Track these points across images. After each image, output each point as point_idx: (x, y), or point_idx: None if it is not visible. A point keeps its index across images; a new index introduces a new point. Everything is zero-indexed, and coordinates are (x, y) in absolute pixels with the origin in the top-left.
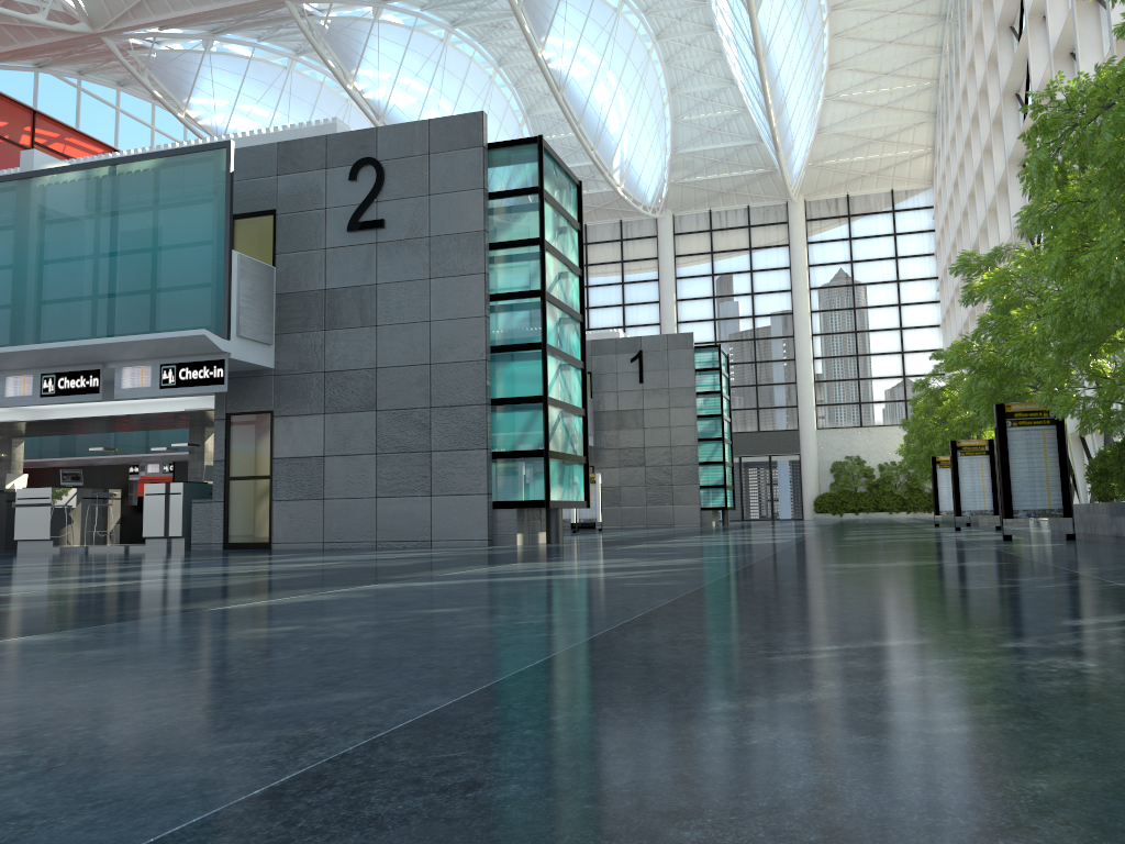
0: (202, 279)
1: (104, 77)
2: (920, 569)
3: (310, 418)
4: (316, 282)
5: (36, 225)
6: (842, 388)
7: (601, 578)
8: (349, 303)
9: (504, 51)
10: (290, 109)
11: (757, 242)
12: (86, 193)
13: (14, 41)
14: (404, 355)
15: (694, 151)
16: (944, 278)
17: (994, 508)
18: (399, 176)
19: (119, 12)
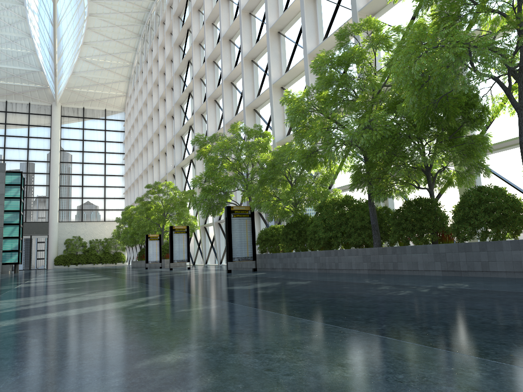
0: None
1: None
2: (296, 287)
3: None
4: None
5: None
6: (73, 202)
7: (132, 308)
8: None
9: None
10: None
11: (33, 122)
12: None
13: None
14: None
15: (1, 67)
16: (128, 154)
17: (188, 258)
18: None
19: None
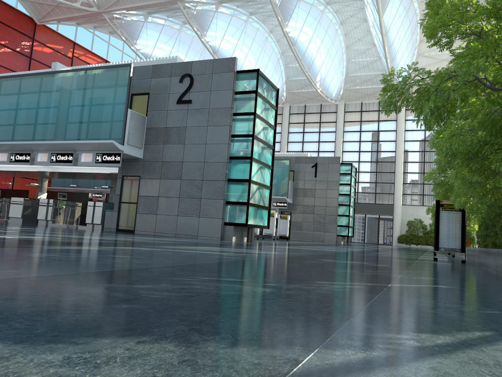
0: (115, 119)
1: (104, 29)
2: (348, 264)
3: (154, 180)
4: (162, 124)
5: (55, 93)
6: (415, 187)
7: (216, 254)
8: (174, 134)
9: (273, 26)
10: (179, 47)
11: (382, 118)
12: (74, 81)
13: (67, 13)
14: (194, 157)
15: (356, 75)
16: None
17: None
18: (199, 82)
19: (109, 3)
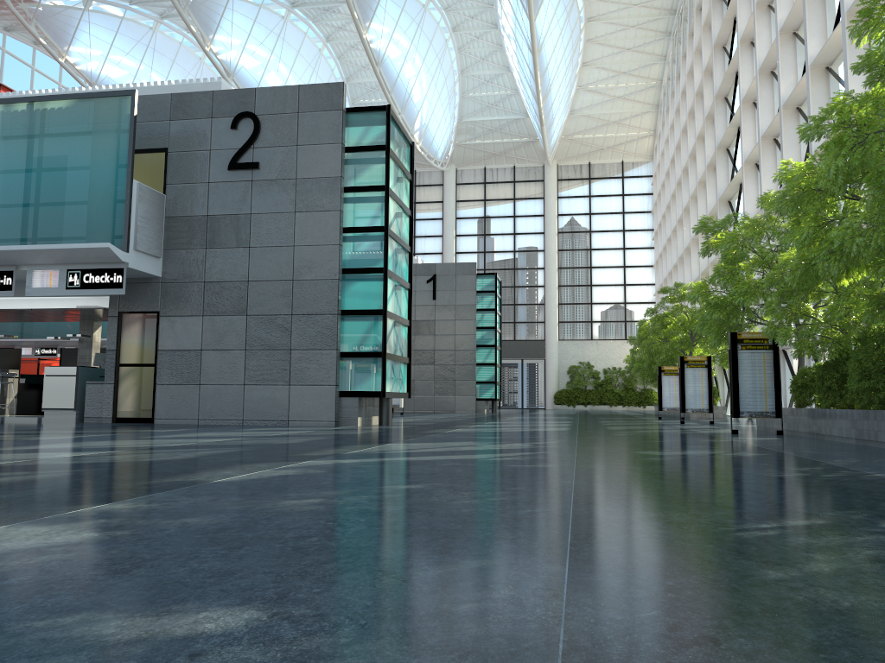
0: (106, 201)
1: None
2: (713, 458)
3: (191, 318)
4: (200, 209)
5: None
6: (578, 310)
7: (482, 459)
8: (227, 228)
9: (332, 30)
10: (153, 62)
11: (520, 194)
12: (6, 124)
13: None
14: (272, 272)
15: (476, 120)
16: (658, 230)
17: (709, 407)
18: (272, 128)
19: None
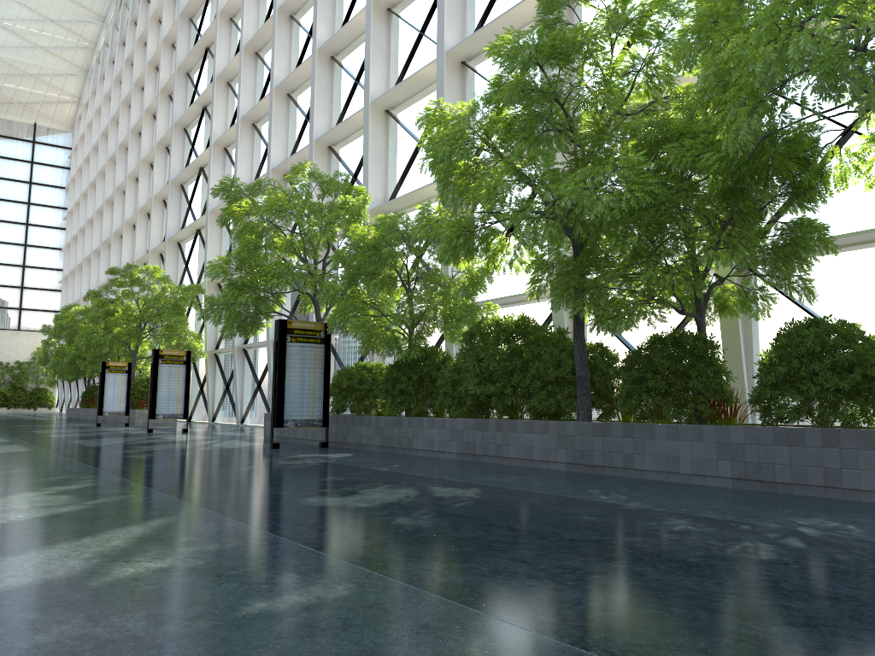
0: None
1: None
2: (470, 508)
3: None
4: None
5: None
6: None
7: (103, 581)
8: None
9: None
10: None
11: None
12: None
13: None
14: None
15: None
16: (75, 210)
17: (185, 412)
18: None
19: None
